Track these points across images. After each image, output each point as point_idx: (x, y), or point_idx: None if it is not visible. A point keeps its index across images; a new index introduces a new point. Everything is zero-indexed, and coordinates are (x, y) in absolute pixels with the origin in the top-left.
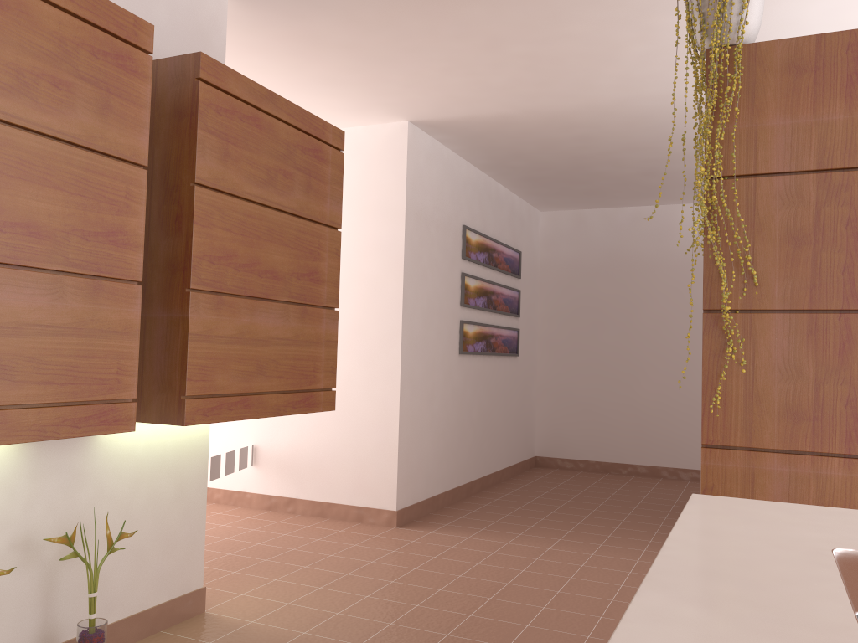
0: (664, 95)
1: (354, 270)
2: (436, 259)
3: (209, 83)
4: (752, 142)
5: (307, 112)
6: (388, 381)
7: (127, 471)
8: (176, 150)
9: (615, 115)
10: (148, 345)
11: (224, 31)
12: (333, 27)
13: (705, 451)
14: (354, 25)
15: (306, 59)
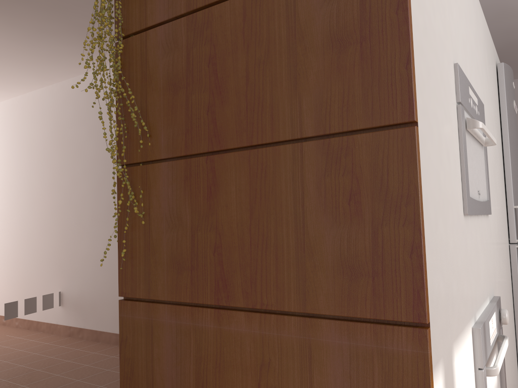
0: None
1: (108, 166)
2: None
3: None
4: None
5: None
6: None
7: None
8: None
9: None
10: None
11: None
12: None
13: (120, 304)
14: None
15: (8, 15)
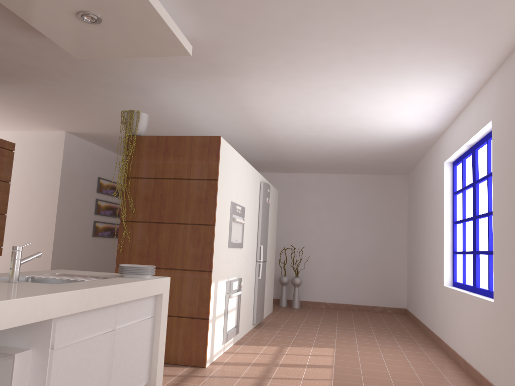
0: (169, 133)
1: (35, 196)
2: (79, 193)
3: None
4: (138, 167)
5: None
6: (47, 247)
7: None
8: None
9: None
10: None
11: None
12: (15, 100)
13: (116, 267)
14: (24, 100)
15: (7, 108)
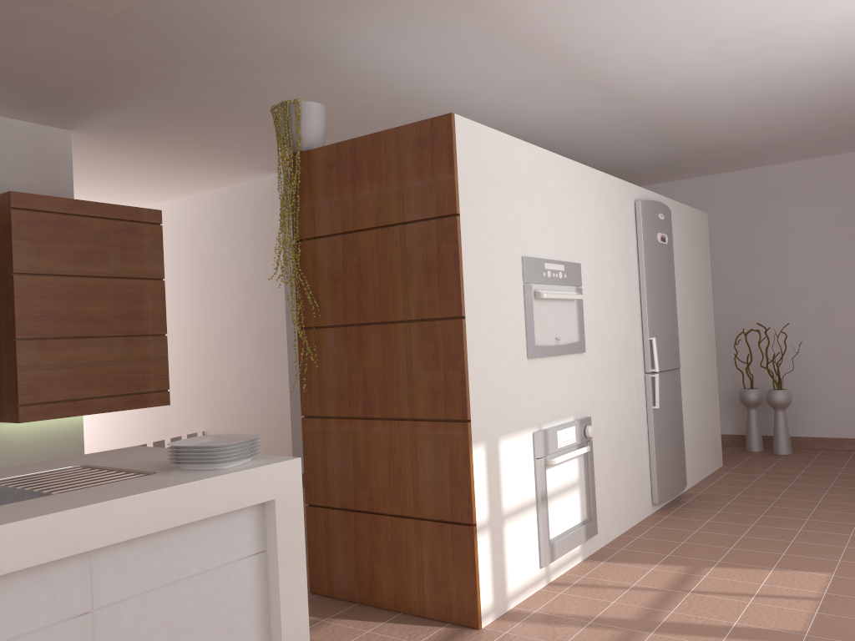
0: None
1: (254, 293)
2: None
3: (21, 208)
4: (312, 216)
5: (118, 206)
6: (281, 376)
7: (13, 453)
8: (4, 253)
9: None
10: (2, 374)
11: (70, 154)
12: (155, 134)
13: (303, 420)
14: (167, 132)
15: (160, 151)
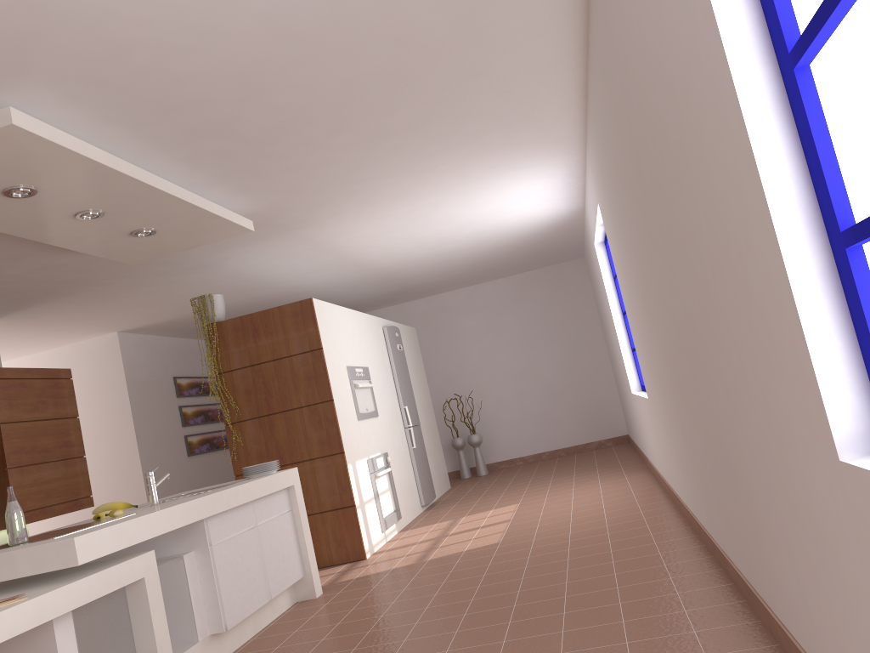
0: (251, 297)
1: (103, 425)
2: (156, 404)
3: None
4: (228, 358)
5: (47, 369)
6: (137, 485)
7: None
8: None
9: (235, 307)
10: None
11: None
12: (54, 316)
13: (236, 478)
14: (65, 313)
15: (44, 326)
